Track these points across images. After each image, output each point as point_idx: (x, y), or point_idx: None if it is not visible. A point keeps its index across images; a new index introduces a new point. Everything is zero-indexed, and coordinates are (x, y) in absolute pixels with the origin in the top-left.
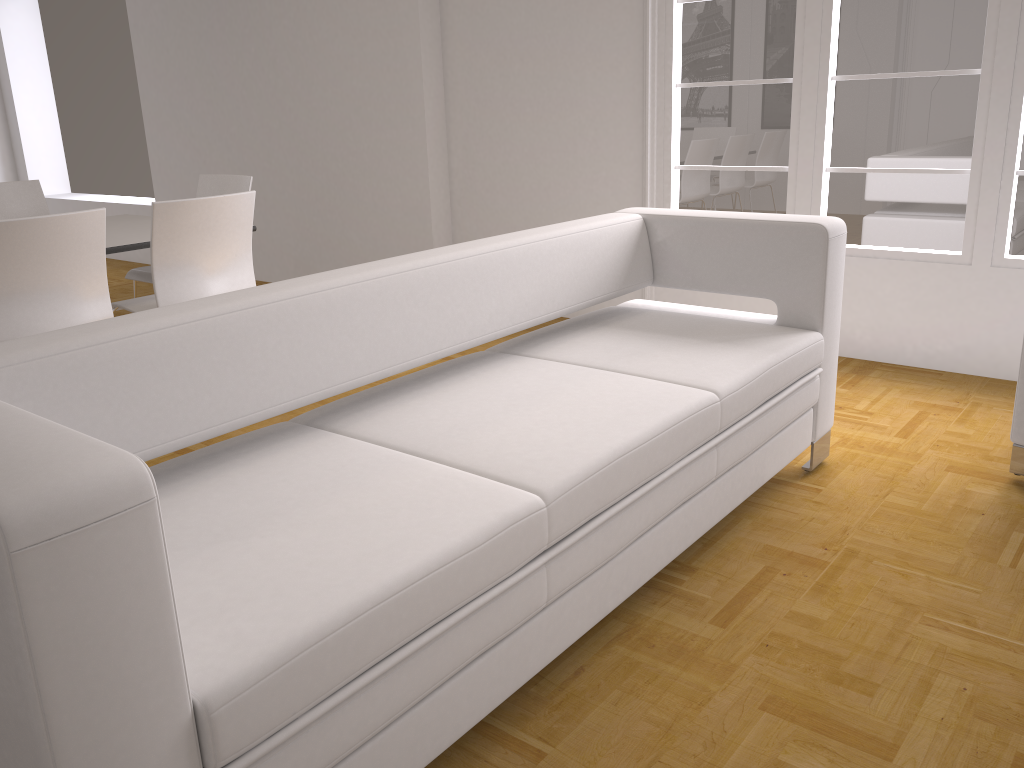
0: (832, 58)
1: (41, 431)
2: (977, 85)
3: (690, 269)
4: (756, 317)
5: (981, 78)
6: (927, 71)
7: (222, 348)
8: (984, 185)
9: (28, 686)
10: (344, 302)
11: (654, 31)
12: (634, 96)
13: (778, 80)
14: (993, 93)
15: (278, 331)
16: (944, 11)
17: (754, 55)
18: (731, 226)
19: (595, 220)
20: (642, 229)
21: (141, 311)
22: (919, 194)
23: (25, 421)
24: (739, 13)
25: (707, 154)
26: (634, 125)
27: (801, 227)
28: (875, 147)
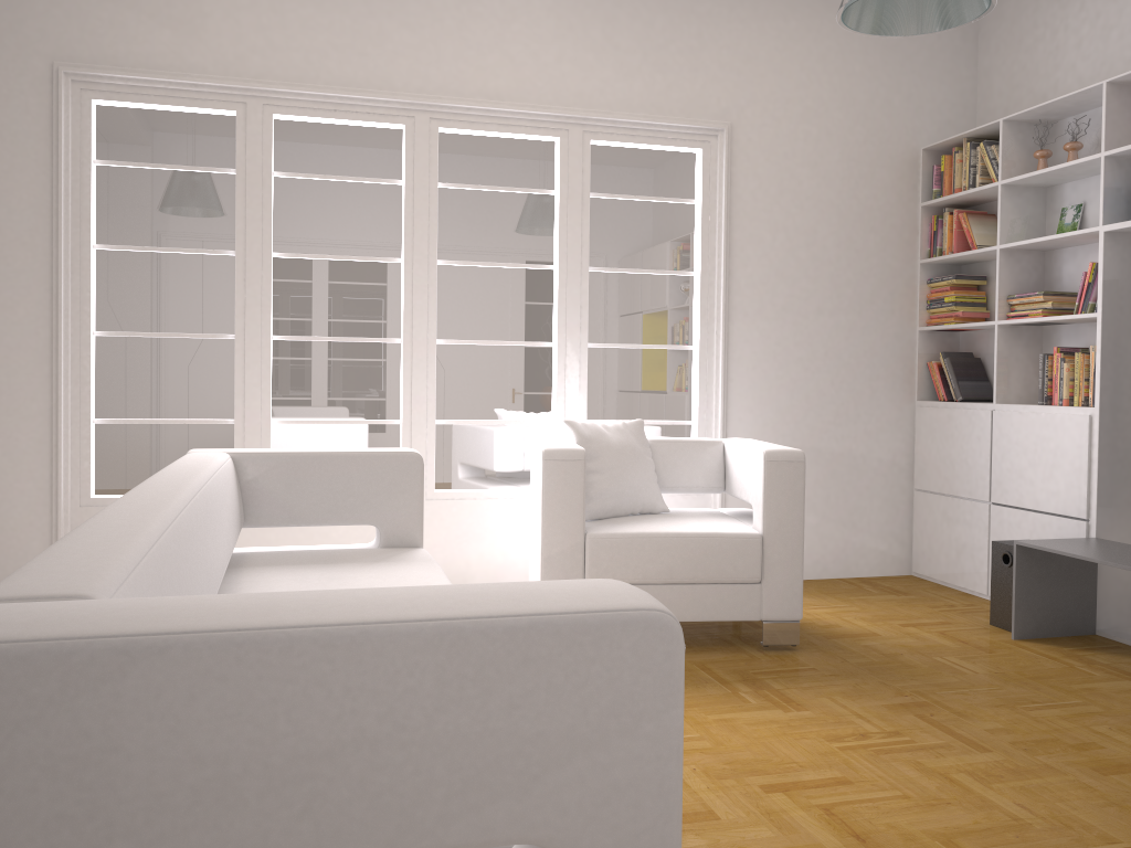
0: (272, 319)
1: (487, 585)
2: (399, 351)
3: (287, 504)
4: (347, 546)
5: (404, 345)
6: (358, 337)
7: (174, 575)
8: (415, 432)
9: (677, 791)
10: (191, 526)
11: (68, 273)
12: (38, 341)
13: (217, 335)
14: (414, 358)
15: (184, 556)
16: (367, 290)
17: (189, 309)
18: (332, 459)
19: (211, 456)
20: (235, 467)
21: (69, 537)
22: (360, 442)
23: (436, 586)
24: (170, 267)
25: (135, 406)
26: (38, 373)
27: (400, 455)
28: (317, 400)
